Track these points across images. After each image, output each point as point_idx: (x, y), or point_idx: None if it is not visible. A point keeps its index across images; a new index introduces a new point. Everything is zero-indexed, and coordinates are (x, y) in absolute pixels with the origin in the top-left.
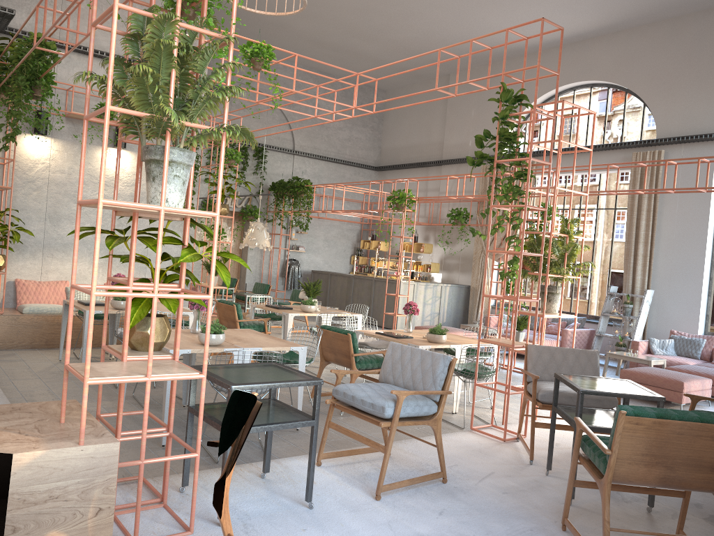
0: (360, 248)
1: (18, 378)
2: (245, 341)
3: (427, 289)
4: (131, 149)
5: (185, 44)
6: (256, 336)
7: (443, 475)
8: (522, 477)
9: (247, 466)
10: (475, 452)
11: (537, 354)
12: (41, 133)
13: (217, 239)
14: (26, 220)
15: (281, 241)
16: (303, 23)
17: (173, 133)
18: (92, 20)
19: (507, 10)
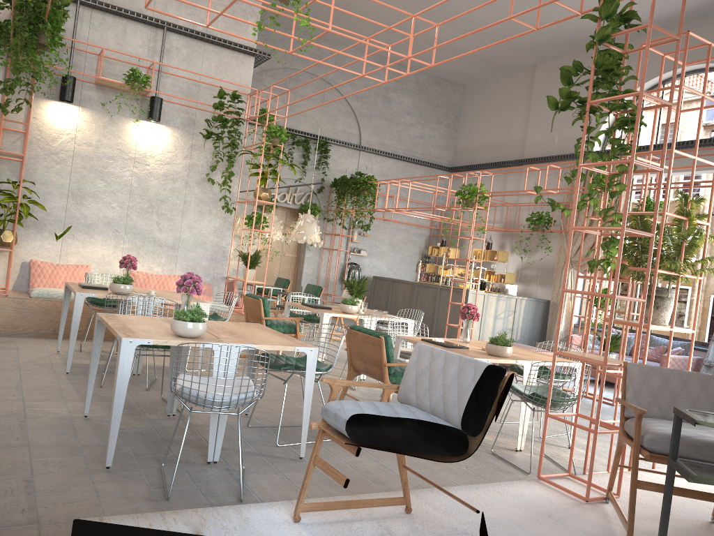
0: (428, 254)
1: None
2: (239, 336)
3: (500, 301)
4: (167, 124)
5: None
6: (260, 331)
7: None
8: None
9: (187, 514)
10: (541, 517)
11: (641, 378)
12: (67, 101)
13: (258, 229)
14: (47, 195)
15: (341, 243)
16: (372, 2)
17: None
18: None
19: None
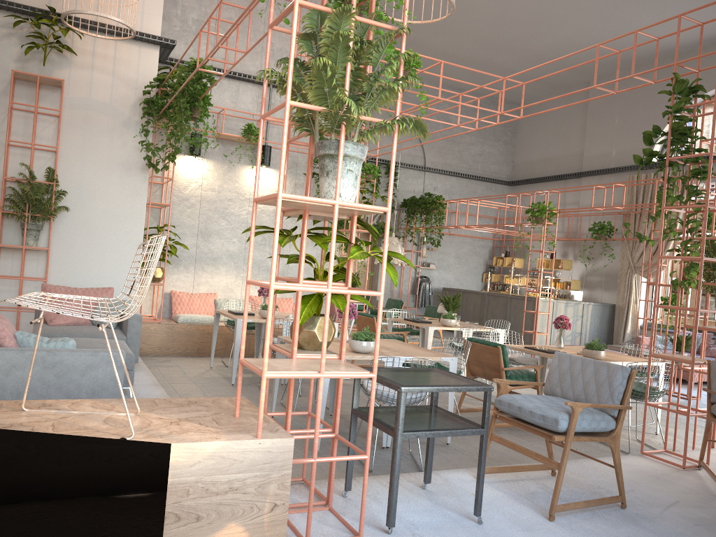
0: (493, 265)
1: (176, 382)
2: (394, 350)
3: (568, 307)
4: (274, 167)
5: (359, 38)
6: (403, 346)
7: (621, 500)
8: (714, 508)
9: (405, 476)
10: (651, 478)
11: None
12: (195, 154)
13: None
14: (181, 235)
15: (412, 258)
16: (436, 38)
17: (347, 127)
18: (269, 22)
19: (658, 8)
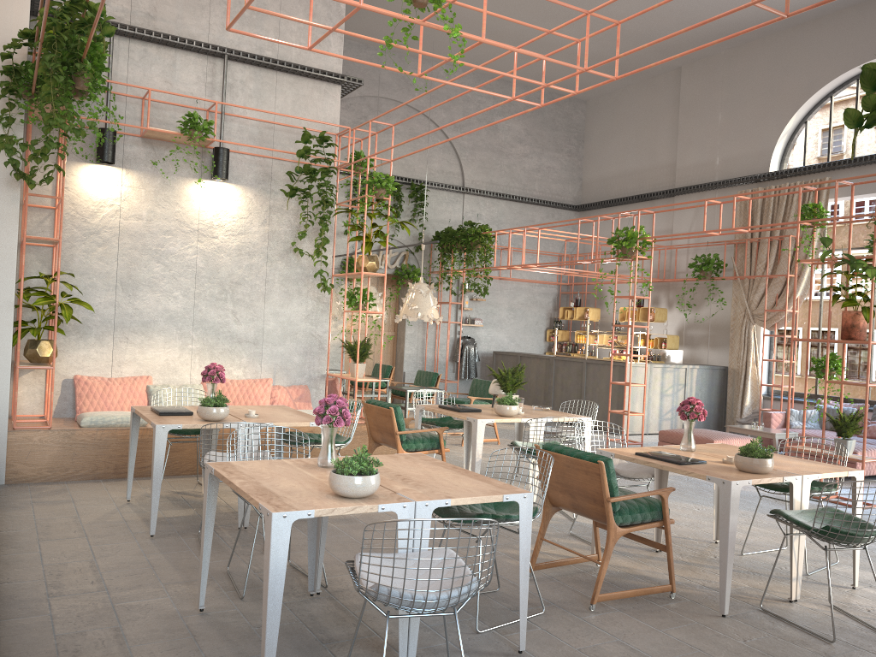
0: (559, 318)
1: (52, 537)
2: (417, 484)
3: (666, 373)
4: (236, 182)
5: None
6: (434, 469)
7: None
8: None
9: None
10: None
11: None
12: (107, 162)
13: (363, 309)
14: (89, 289)
15: (450, 313)
16: (474, 3)
17: None
18: None
19: None
